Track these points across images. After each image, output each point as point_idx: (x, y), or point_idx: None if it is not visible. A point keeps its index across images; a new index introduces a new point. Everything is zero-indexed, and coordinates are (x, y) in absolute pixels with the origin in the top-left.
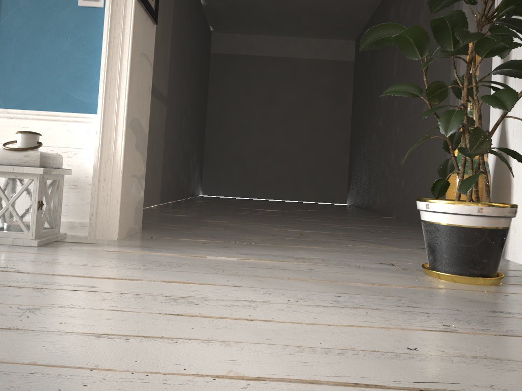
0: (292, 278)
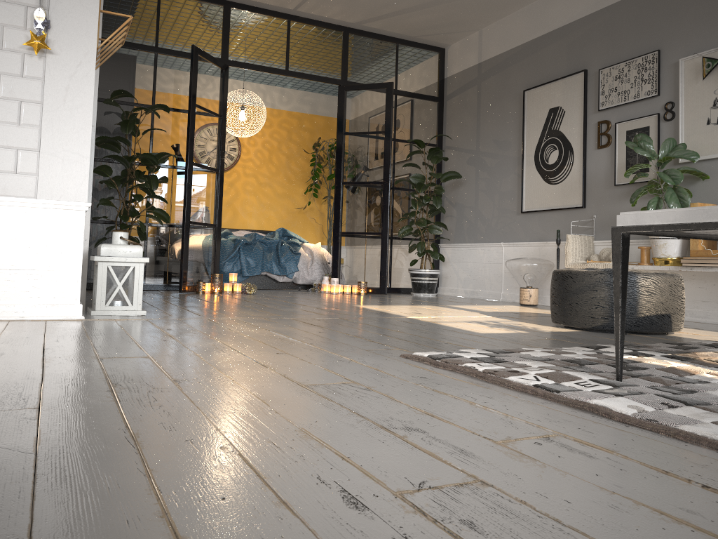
0: (161, 300)
